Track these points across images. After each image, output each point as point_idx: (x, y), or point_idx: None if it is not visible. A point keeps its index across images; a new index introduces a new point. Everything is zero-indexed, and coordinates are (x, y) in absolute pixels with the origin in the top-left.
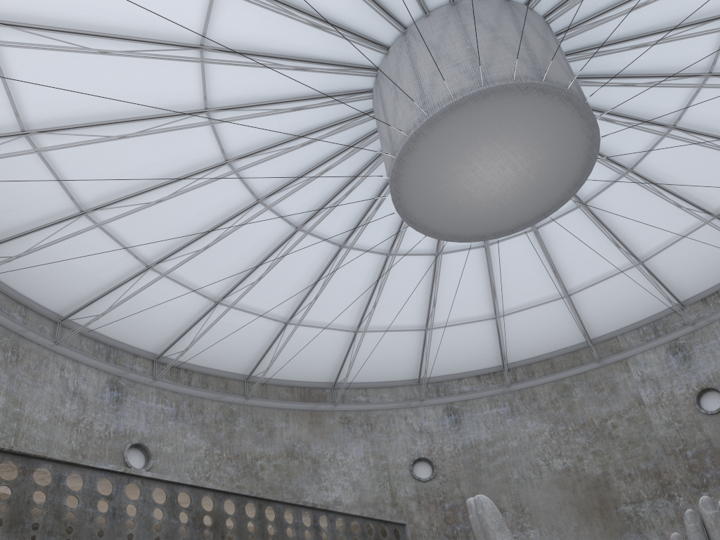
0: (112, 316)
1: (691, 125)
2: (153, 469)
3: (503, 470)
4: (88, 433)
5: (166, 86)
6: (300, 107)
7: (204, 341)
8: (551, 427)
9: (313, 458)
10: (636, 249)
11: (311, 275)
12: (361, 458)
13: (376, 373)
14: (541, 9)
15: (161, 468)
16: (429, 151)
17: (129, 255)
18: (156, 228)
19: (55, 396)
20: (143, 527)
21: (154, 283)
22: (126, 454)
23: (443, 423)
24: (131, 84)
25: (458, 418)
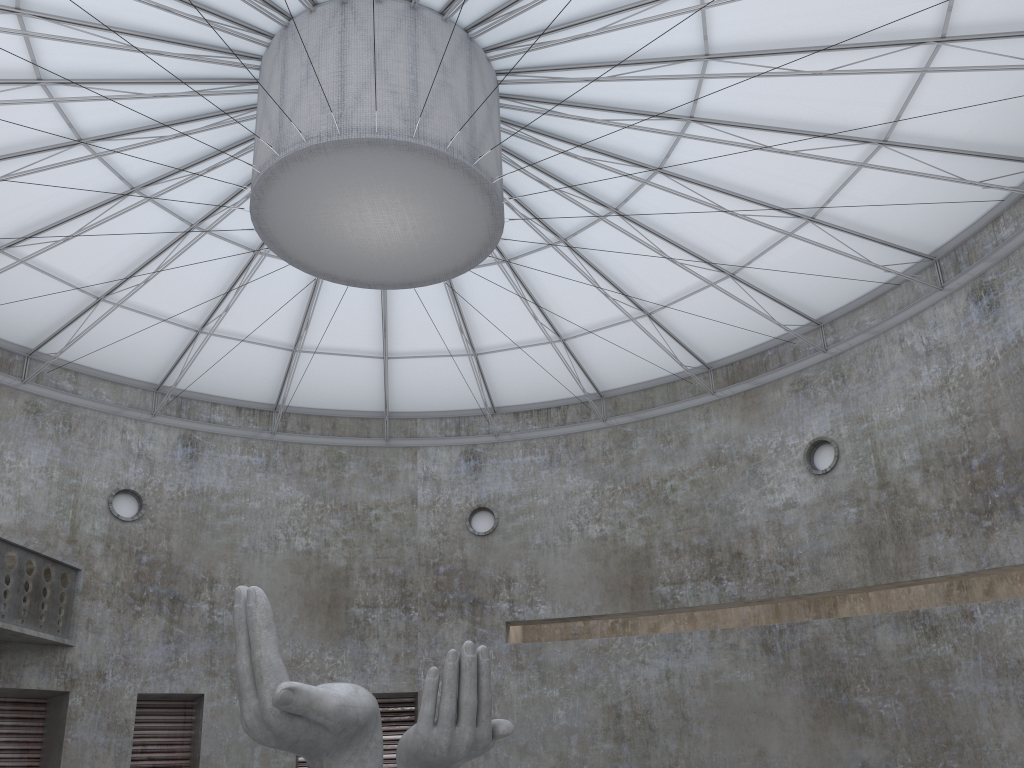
0: None
1: (580, 246)
2: None
3: (232, 533)
4: None
5: None
6: (169, 8)
7: None
8: (307, 499)
9: None
10: (477, 339)
11: (69, 204)
12: (42, 467)
13: (102, 358)
14: (497, 63)
15: None
16: (323, 170)
17: None
18: None
19: None
20: None
21: None
22: None
23: (173, 454)
24: None
25: (196, 453)
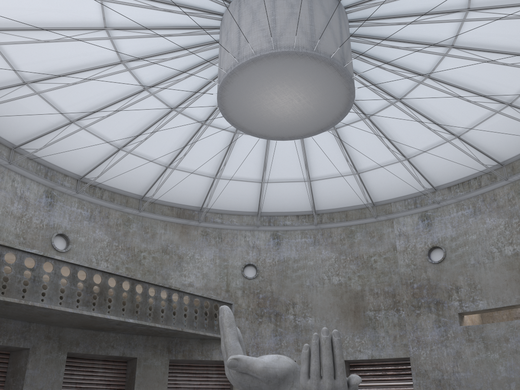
0: (49, 149)
1: (441, 76)
2: (71, 251)
3: (300, 278)
4: (28, 224)
5: (78, 10)
6: (169, 34)
7: (112, 171)
8: (336, 256)
9: (179, 255)
10: (404, 150)
11: (183, 139)
12: (211, 259)
13: (229, 205)
14: None
15: (76, 251)
16: (241, 84)
17: (58, 112)
18: (76, 97)
19: (7, 199)
20: (53, 289)
21: (74, 133)
22: (53, 240)
23: (268, 243)
24: (53, 5)
25: (279, 241)
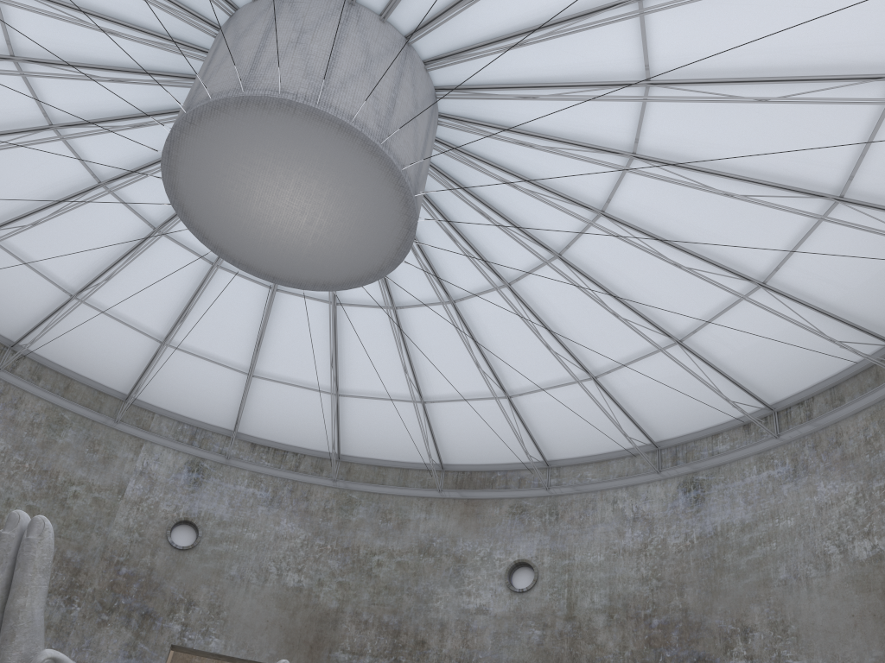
0: None
1: (403, 319)
2: None
3: None
4: None
5: None
6: None
7: None
8: (7, 449)
9: None
10: (261, 362)
11: None
12: None
13: None
14: (439, 131)
15: None
16: (277, 129)
17: None
18: None
19: None
20: None
21: None
22: None
23: None
24: None
25: None
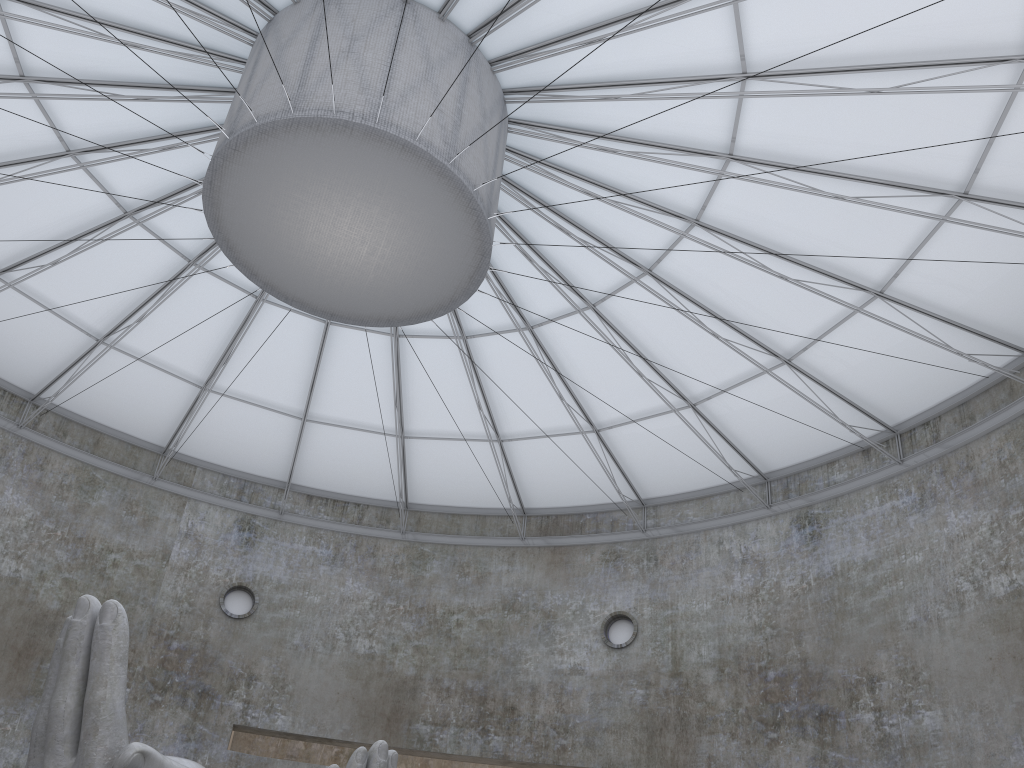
0: None
1: (474, 350)
2: None
3: None
4: None
5: None
6: None
7: None
8: (35, 516)
9: None
10: (314, 404)
11: None
12: None
13: None
14: (509, 138)
15: None
16: (332, 152)
17: None
18: None
19: None
20: None
21: None
22: None
23: None
24: None
25: None
